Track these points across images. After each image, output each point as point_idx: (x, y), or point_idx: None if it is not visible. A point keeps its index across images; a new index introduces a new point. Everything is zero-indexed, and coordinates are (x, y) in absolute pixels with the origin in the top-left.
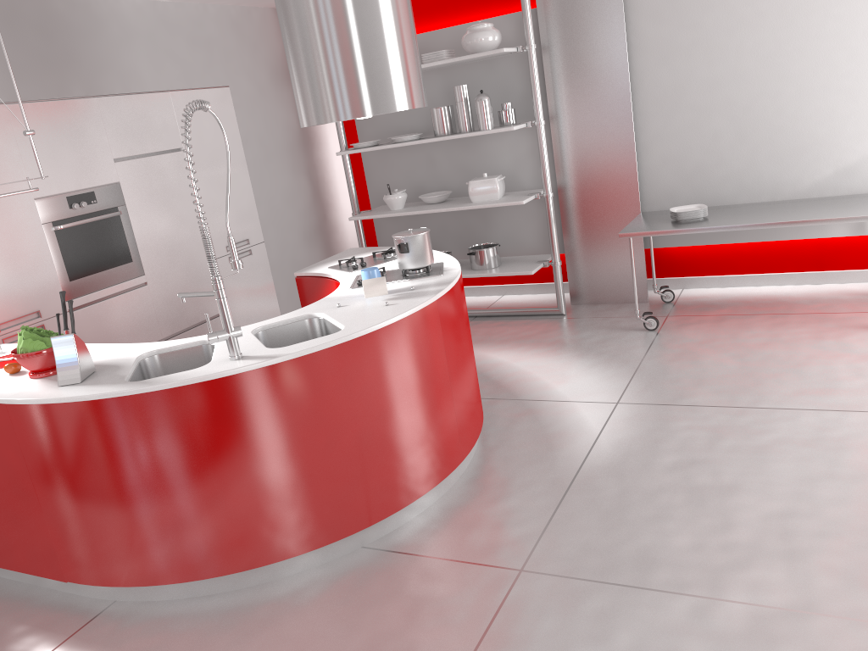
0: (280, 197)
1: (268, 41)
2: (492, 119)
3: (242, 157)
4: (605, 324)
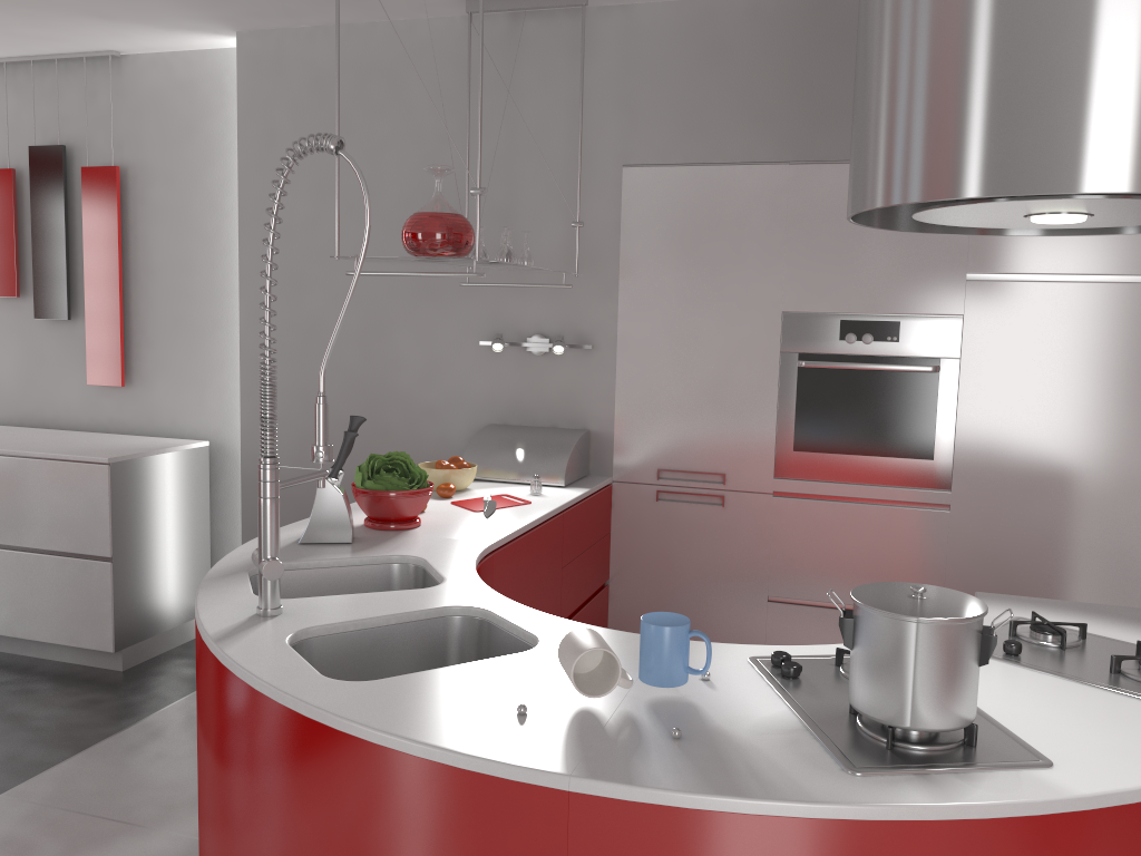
0: None
1: None
2: None
3: None
4: None
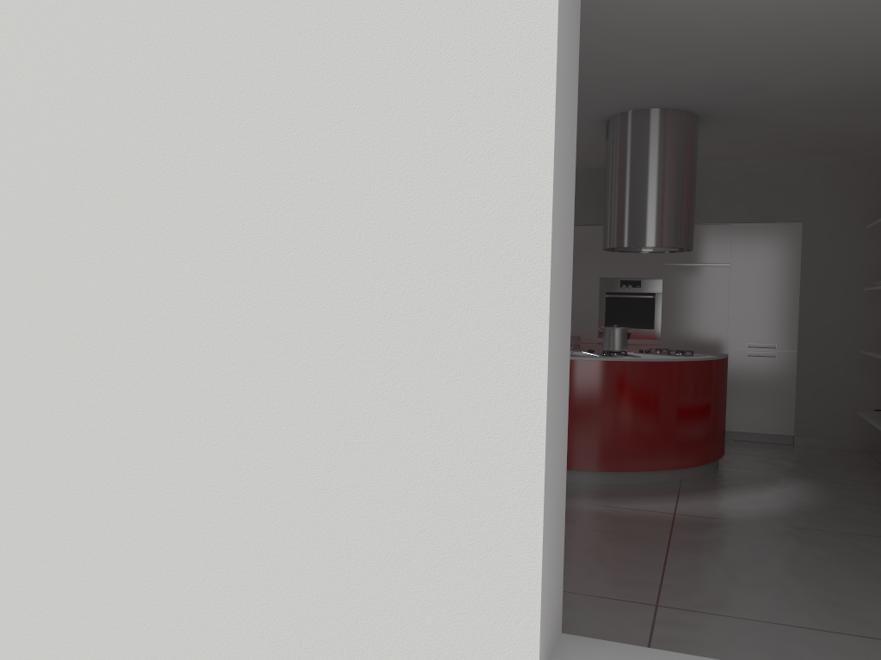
0: (836, 321)
1: (875, 186)
2: None
3: (795, 279)
4: None
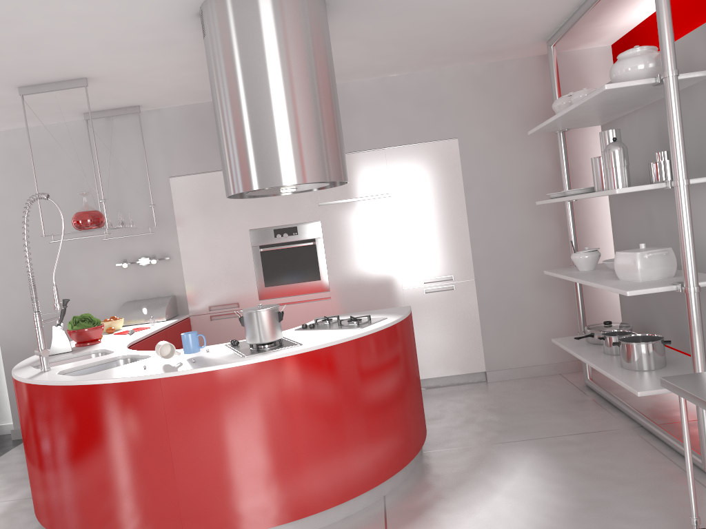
0: (508, 240)
1: (523, 90)
2: (620, 175)
3: (460, 201)
4: (701, 517)
